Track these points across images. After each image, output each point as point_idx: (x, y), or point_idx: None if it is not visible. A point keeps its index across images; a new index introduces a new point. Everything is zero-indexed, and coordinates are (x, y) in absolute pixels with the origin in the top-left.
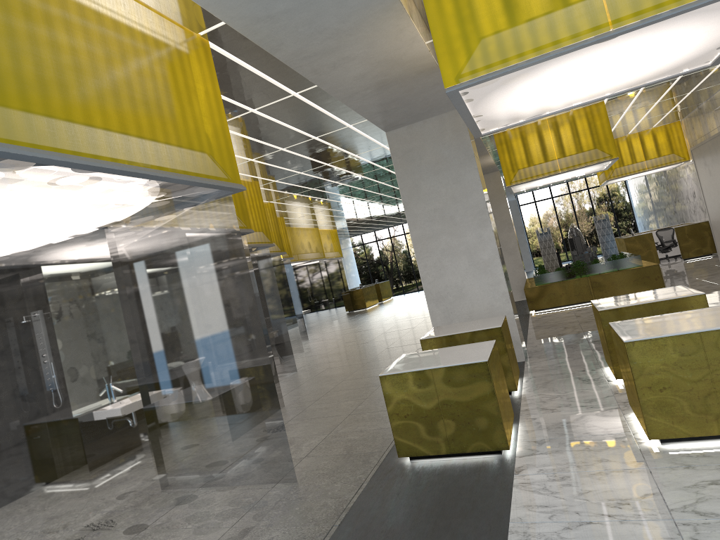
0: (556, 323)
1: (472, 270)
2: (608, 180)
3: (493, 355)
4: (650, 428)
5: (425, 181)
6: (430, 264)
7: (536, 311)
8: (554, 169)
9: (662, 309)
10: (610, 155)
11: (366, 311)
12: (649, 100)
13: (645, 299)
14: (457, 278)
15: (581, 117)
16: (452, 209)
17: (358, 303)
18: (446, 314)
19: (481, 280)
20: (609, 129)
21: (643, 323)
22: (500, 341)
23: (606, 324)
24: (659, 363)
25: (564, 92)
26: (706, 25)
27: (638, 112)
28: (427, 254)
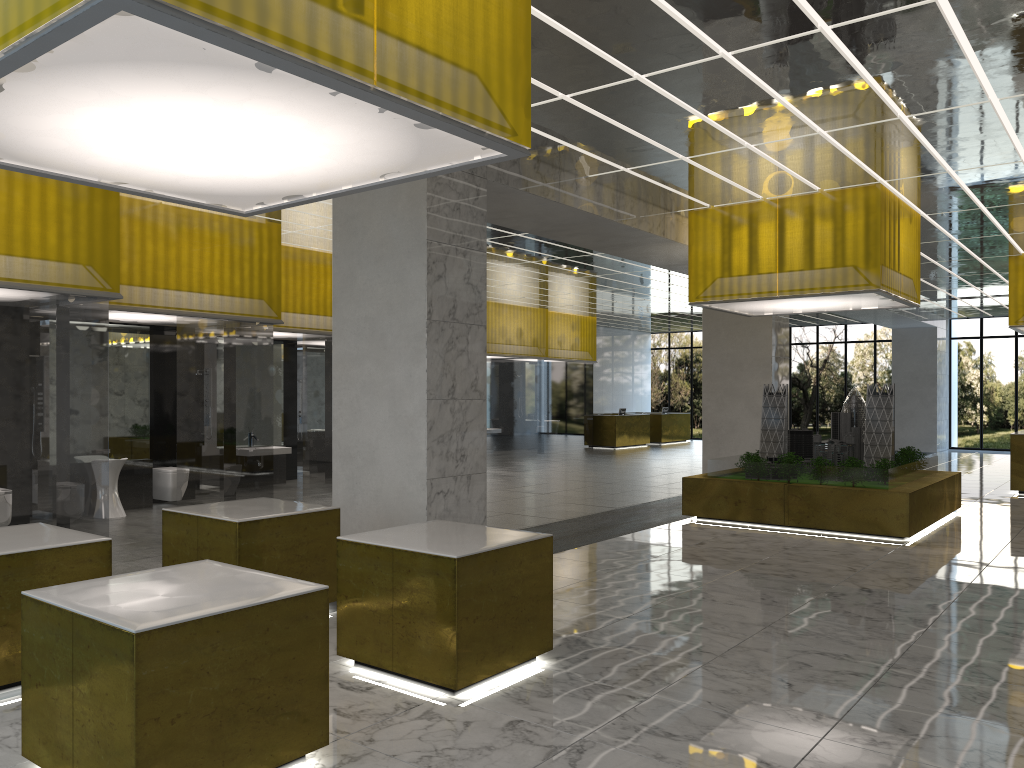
0: (649, 544)
1: (392, 425)
2: (1012, 326)
3: (30, 559)
4: (24, 738)
5: (362, 270)
6: (346, 400)
7: (699, 517)
8: (769, 289)
9: (404, 564)
10: (867, 283)
11: (605, 451)
12: (1015, 195)
13: (414, 541)
14: (372, 433)
15: (834, 205)
16: (386, 323)
17: (605, 437)
18: (350, 483)
19: (398, 445)
20: (876, 235)
21: (182, 574)
22: (233, 544)
23: (341, 563)
24: (41, 643)
25: (223, 165)
26: (209, 85)
27: (1021, 212)
28: (345, 385)
